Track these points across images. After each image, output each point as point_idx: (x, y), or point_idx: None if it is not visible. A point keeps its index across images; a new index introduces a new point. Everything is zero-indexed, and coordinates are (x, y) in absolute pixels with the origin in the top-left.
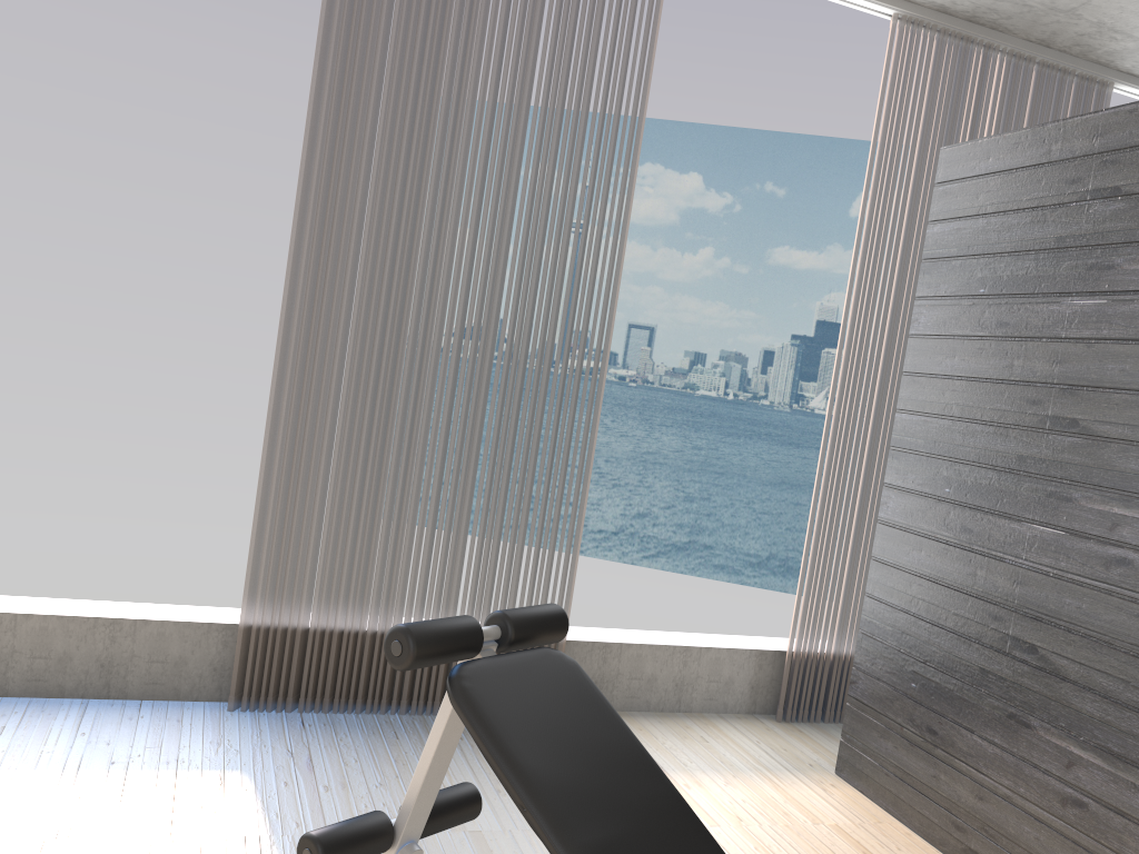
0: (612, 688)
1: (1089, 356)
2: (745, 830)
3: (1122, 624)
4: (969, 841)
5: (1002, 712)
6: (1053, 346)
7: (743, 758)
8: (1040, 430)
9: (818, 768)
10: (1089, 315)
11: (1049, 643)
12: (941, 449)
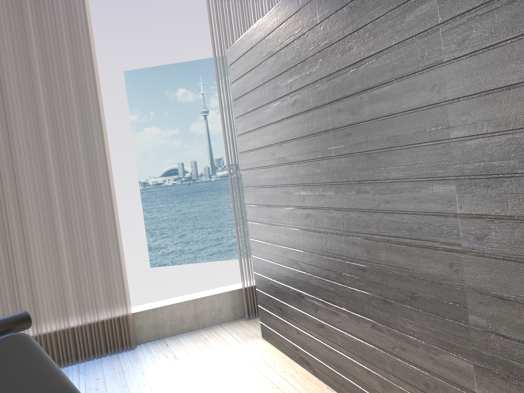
0: (163, 328)
1: (281, 128)
2: (203, 378)
3: (315, 242)
4: (300, 353)
5: (295, 293)
6: (272, 127)
7: (220, 343)
8: (277, 165)
9: (255, 337)
10: (277, 110)
11: (300, 258)
12: (256, 183)
